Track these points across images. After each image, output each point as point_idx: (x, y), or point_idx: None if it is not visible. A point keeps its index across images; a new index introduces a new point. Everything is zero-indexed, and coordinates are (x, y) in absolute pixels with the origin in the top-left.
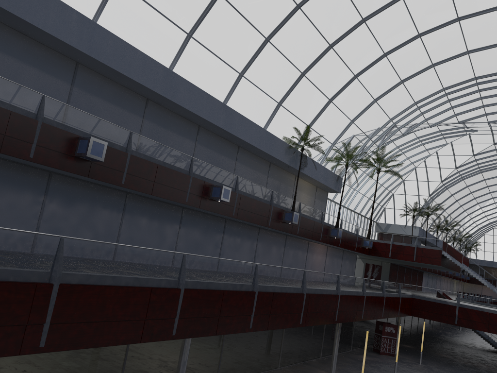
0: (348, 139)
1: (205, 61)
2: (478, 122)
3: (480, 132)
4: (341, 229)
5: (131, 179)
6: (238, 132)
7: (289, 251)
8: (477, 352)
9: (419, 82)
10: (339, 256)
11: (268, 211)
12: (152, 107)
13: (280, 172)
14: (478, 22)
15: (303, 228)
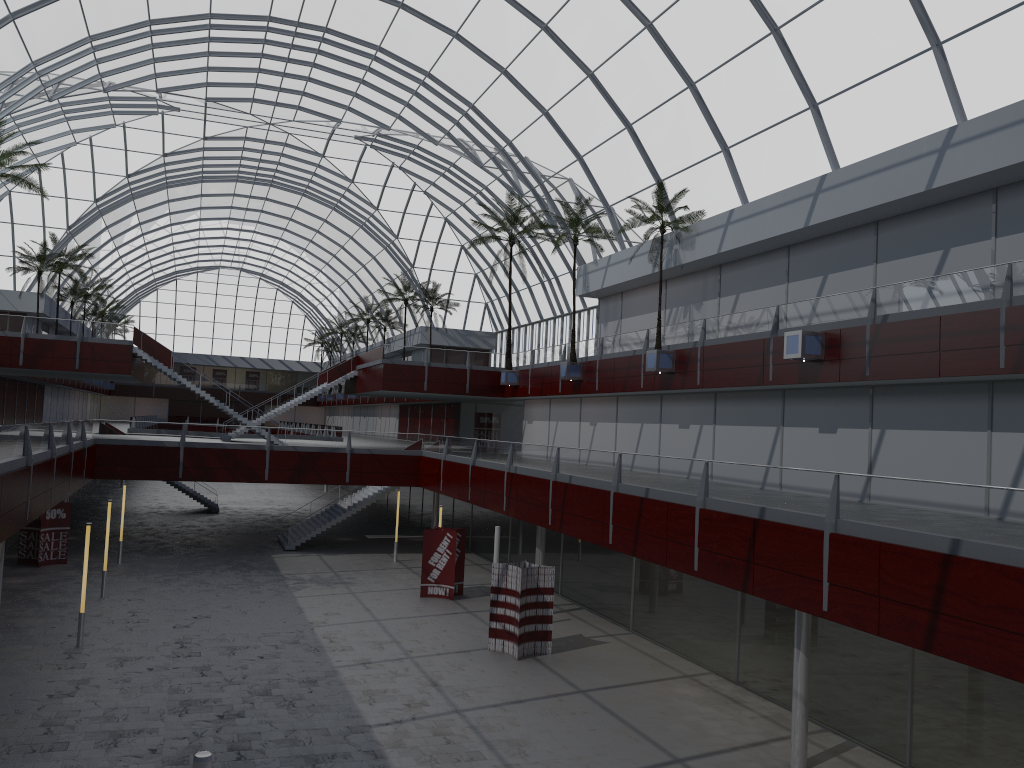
0: None
1: None
2: (191, 97)
3: (185, 113)
4: None
5: None
6: None
7: None
8: (183, 520)
9: None
10: None
11: None
12: None
13: None
14: None
15: None
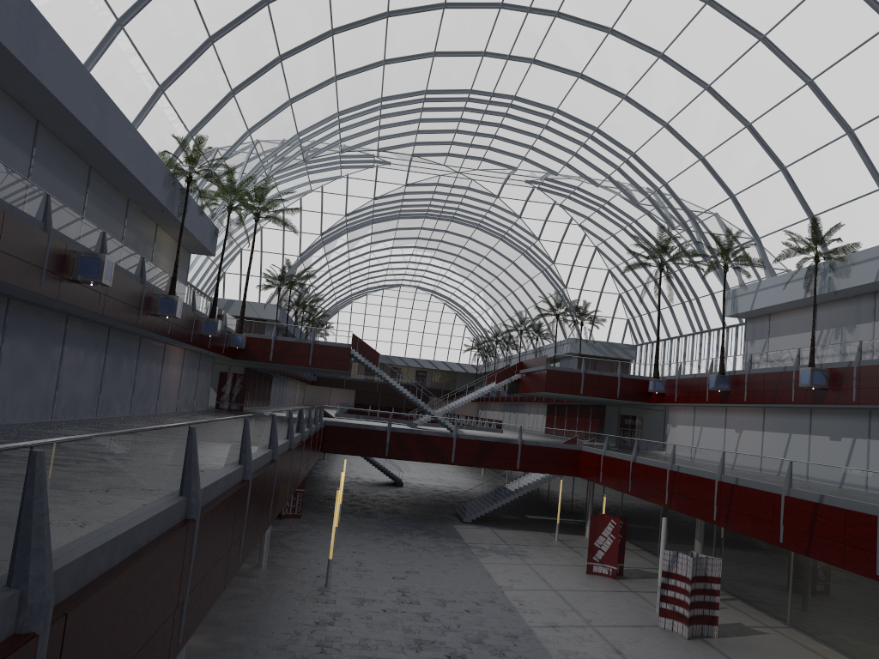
0: (235, 162)
1: None
2: (401, 153)
3: (394, 166)
4: (221, 321)
5: None
6: (112, 144)
7: (142, 365)
8: (377, 490)
9: (356, 84)
10: (196, 365)
11: (139, 298)
12: None
13: (140, 217)
14: (466, 16)
15: (175, 323)
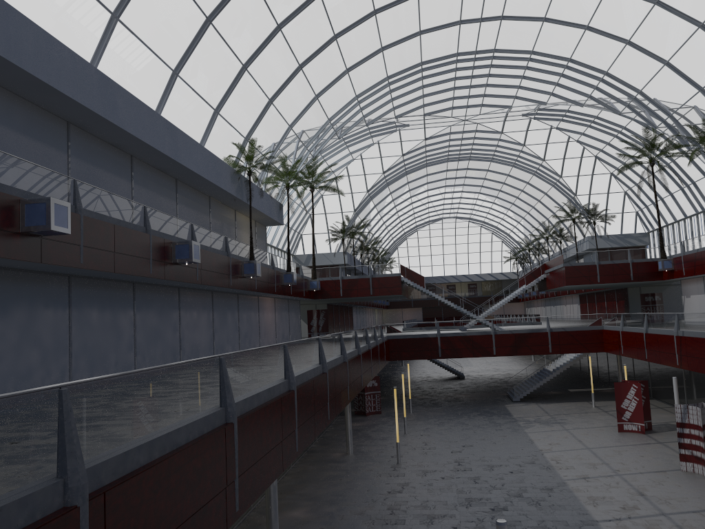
0: (285, 151)
1: (133, 55)
2: (415, 115)
3: (412, 126)
4: (295, 273)
5: (90, 254)
6: (185, 160)
7: (242, 315)
8: (443, 384)
9: (364, 71)
10: (286, 308)
11: (227, 266)
12: (75, 134)
13: (220, 208)
14: None
15: (260, 280)
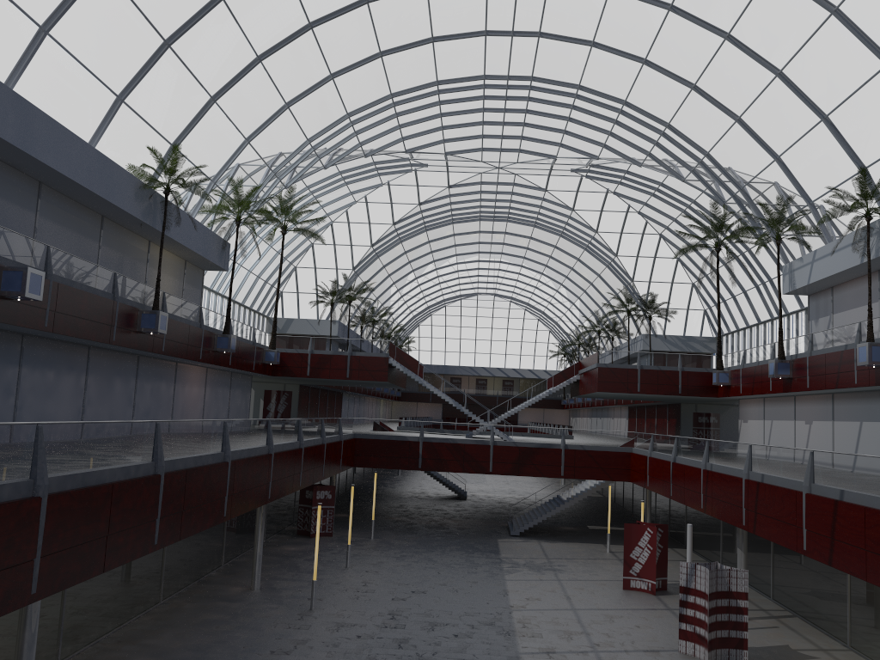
0: (240, 173)
1: None
2: (433, 153)
3: (432, 168)
4: (235, 337)
5: None
6: (45, 154)
7: (144, 385)
8: (435, 504)
9: (357, 81)
10: (226, 384)
11: (110, 314)
12: None
13: (122, 234)
14: None
15: (172, 340)
